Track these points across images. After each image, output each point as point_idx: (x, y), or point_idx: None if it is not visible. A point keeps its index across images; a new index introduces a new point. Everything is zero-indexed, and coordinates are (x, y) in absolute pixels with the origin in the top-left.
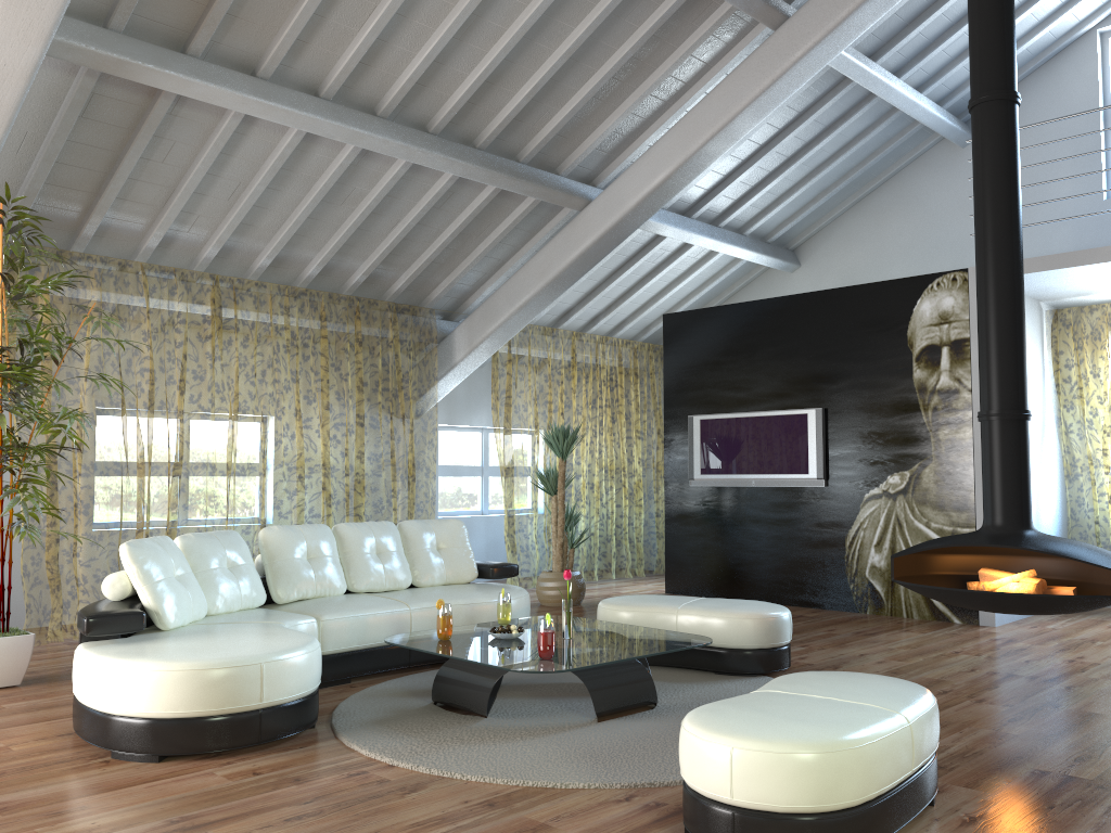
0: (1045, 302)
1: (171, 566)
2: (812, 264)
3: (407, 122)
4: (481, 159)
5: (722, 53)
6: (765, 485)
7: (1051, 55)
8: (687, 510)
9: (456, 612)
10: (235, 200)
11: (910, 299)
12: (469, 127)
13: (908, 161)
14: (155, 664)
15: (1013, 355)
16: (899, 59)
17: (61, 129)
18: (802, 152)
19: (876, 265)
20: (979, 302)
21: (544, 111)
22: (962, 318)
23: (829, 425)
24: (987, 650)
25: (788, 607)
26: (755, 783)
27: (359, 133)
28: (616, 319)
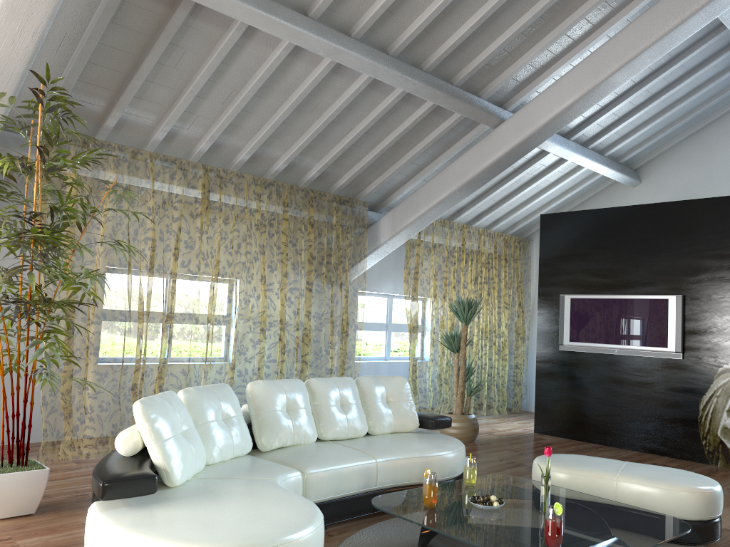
0: None
1: (178, 423)
2: (651, 181)
3: (372, 44)
4: (427, 80)
5: (628, 1)
6: (627, 354)
7: None
8: (555, 368)
9: (412, 464)
10: (228, 104)
11: None
12: (419, 52)
13: None
14: (173, 546)
15: None
16: None
17: (94, 31)
18: (664, 90)
19: (707, 183)
20: None
21: (480, 42)
22: None
23: (687, 309)
24: None
25: (645, 455)
26: None
27: (338, 49)
28: (494, 217)
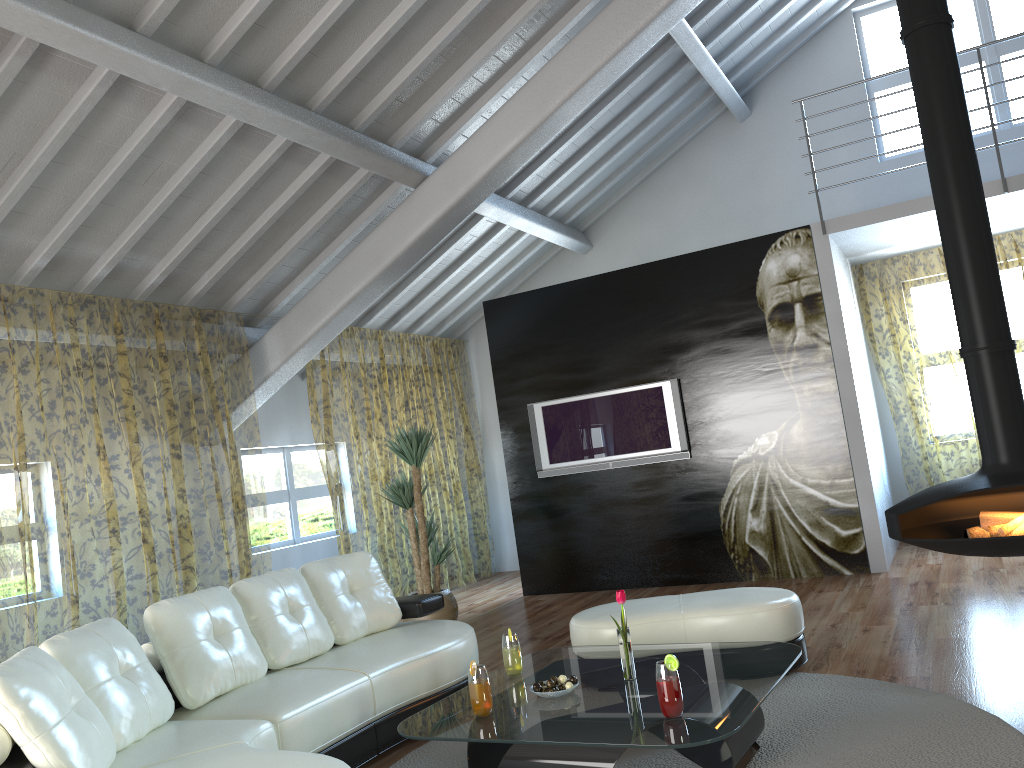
0: (850, 258)
1: (65, 694)
2: (604, 244)
3: (236, 74)
4: (320, 124)
5: (565, 9)
6: (624, 465)
7: (814, 33)
8: (537, 504)
9: (417, 669)
10: (6, 178)
11: (755, 260)
12: (304, 85)
13: (691, 137)
14: None
15: (995, 283)
16: (705, 28)
17: None
18: (610, 126)
19: (670, 239)
20: (948, 232)
21: (386, 68)
22: (811, 273)
23: (685, 395)
24: (930, 596)
25: (669, 588)
26: None
27: (191, 81)
28: (416, 315)
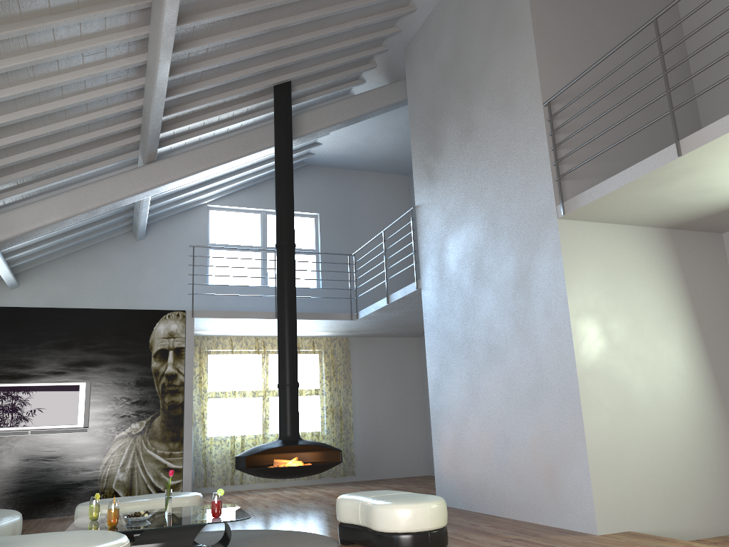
0: None
1: None
2: (29, 286)
3: None
4: None
5: (101, 160)
6: (40, 433)
7: (187, 209)
8: None
9: (9, 526)
10: None
11: (153, 322)
12: None
13: (106, 239)
14: None
15: (296, 358)
16: None
17: None
18: None
19: (77, 295)
20: (283, 332)
21: (0, 154)
22: (182, 336)
23: (93, 393)
24: None
25: (56, 517)
26: (436, 518)
27: None
28: None
